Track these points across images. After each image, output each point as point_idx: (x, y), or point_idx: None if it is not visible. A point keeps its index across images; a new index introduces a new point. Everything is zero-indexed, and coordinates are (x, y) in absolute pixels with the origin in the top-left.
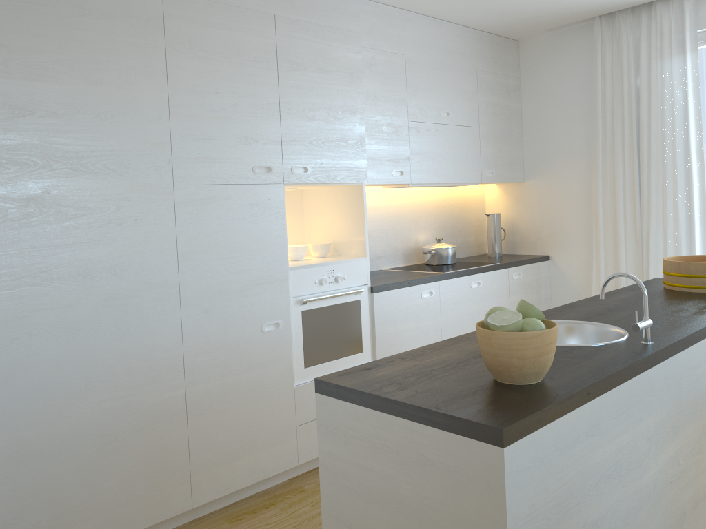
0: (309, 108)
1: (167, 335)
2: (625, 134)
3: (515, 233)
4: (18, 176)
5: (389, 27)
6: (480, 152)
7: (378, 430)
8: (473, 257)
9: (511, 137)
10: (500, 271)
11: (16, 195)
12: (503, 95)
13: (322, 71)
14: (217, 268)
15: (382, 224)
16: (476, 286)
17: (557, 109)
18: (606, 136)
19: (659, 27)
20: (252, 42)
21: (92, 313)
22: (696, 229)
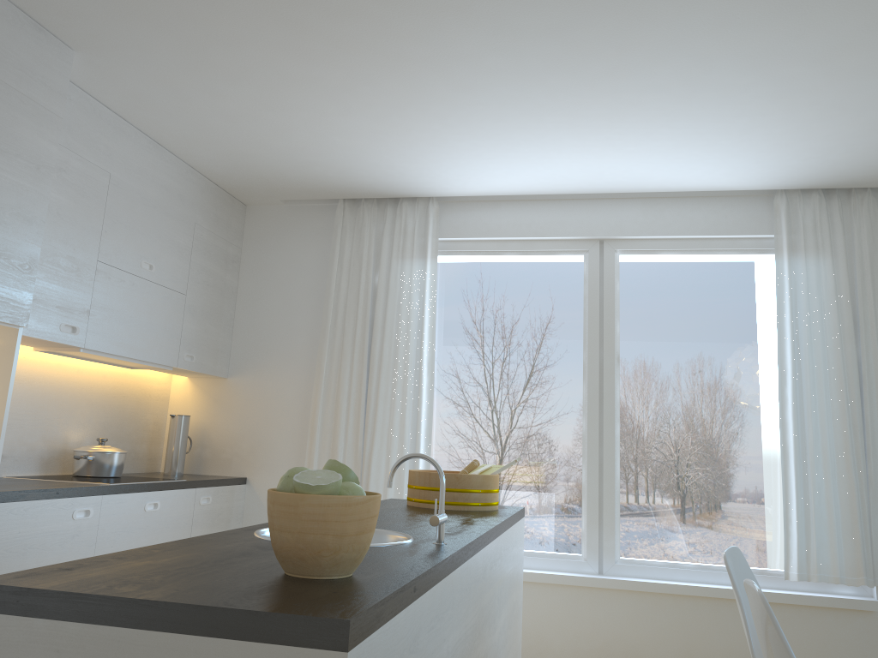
0: None
1: None
2: (357, 335)
3: (205, 446)
4: None
5: (98, 131)
6: (182, 327)
7: None
8: (143, 473)
9: (221, 318)
10: (186, 491)
11: None
12: (220, 263)
13: None
14: None
15: (18, 406)
16: (152, 509)
17: (282, 294)
18: (336, 333)
19: (403, 226)
20: None
21: None
22: (421, 451)
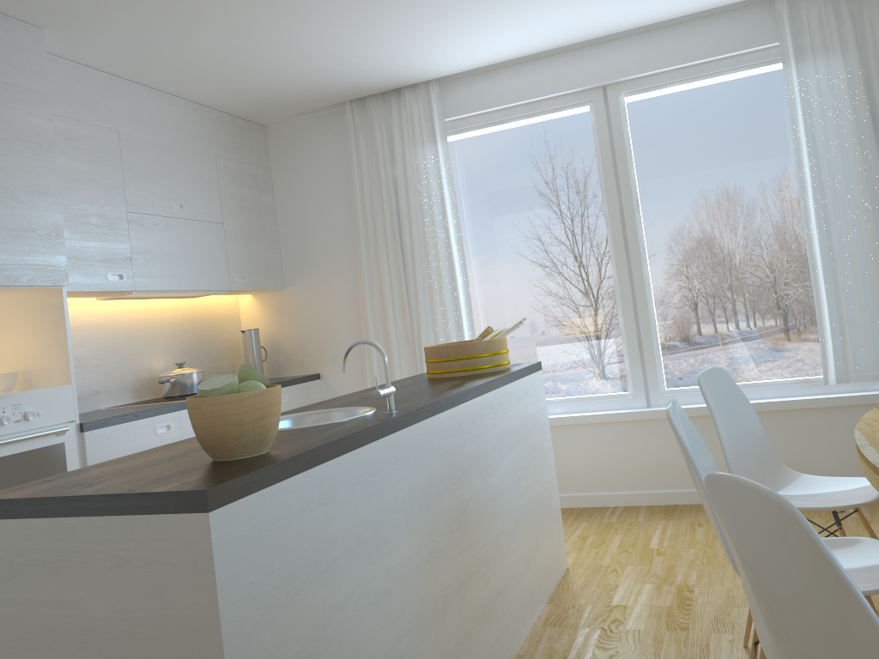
0: None
1: None
2: (387, 228)
3: (279, 352)
4: None
5: (95, 95)
6: (226, 253)
7: (56, 544)
8: None
9: (264, 236)
10: None
11: None
12: (251, 187)
13: None
14: None
15: (99, 349)
16: None
17: (315, 204)
18: (368, 230)
19: (409, 115)
20: None
21: None
22: (464, 324)
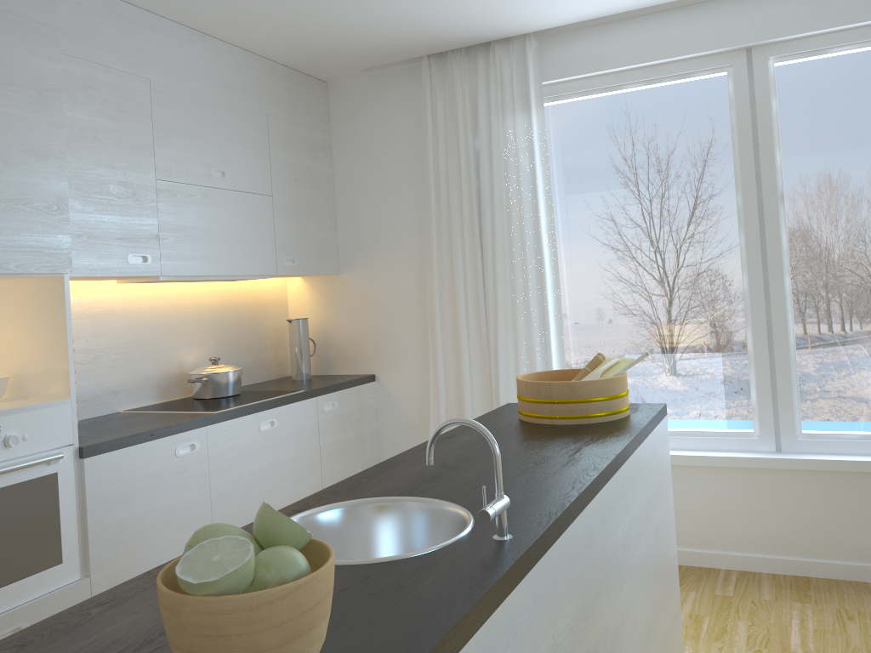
0: None
1: None
2: (464, 210)
3: (329, 346)
4: None
5: (122, 34)
6: (274, 231)
7: None
8: (271, 382)
9: (319, 212)
10: (306, 402)
11: None
12: (307, 153)
13: None
14: None
15: (120, 340)
16: (269, 428)
17: (379, 176)
18: (441, 212)
19: (499, 75)
20: None
21: None
22: (552, 332)
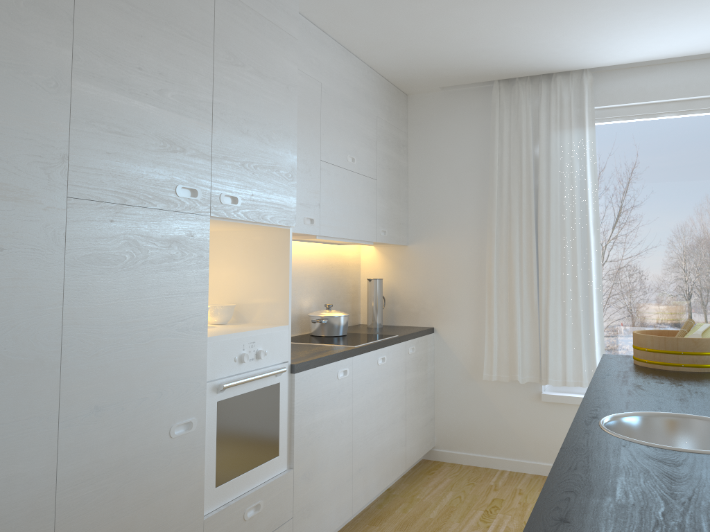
0: (243, 118)
1: (34, 456)
2: (523, 202)
3: (395, 302)
4: None
5: (309, 47)
6: (377, 208)
7: None
8: (353, 327)
9: (400, 195)
10: (400, 345)
11: None
12: (395, 149)
13: (259, 75)
14: (118, 338)
15: None
16: (382, 363)
17: (448, 171)
18: (502, 202)
19: (559, 99)
20: (188, 11)
21: None
22: (594, 302)
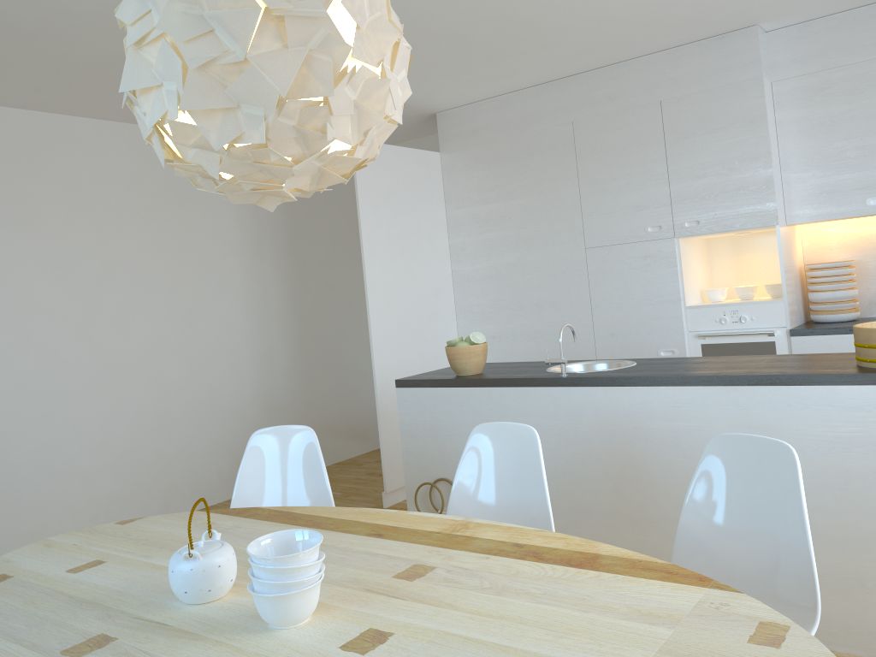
0: (699, 168)
1: (585, 347)
2: None
3: None
4: (505, 253)
5: (856, 34)
6: None
7: None
8: None
9: None
10: None
11: (505, 262)
12: None
13: (712, 131)
14: (618, 305)
15: None
16: None
17: None
18: None
19: None
20: (640, 131)
21: (541, 327)
22: None
